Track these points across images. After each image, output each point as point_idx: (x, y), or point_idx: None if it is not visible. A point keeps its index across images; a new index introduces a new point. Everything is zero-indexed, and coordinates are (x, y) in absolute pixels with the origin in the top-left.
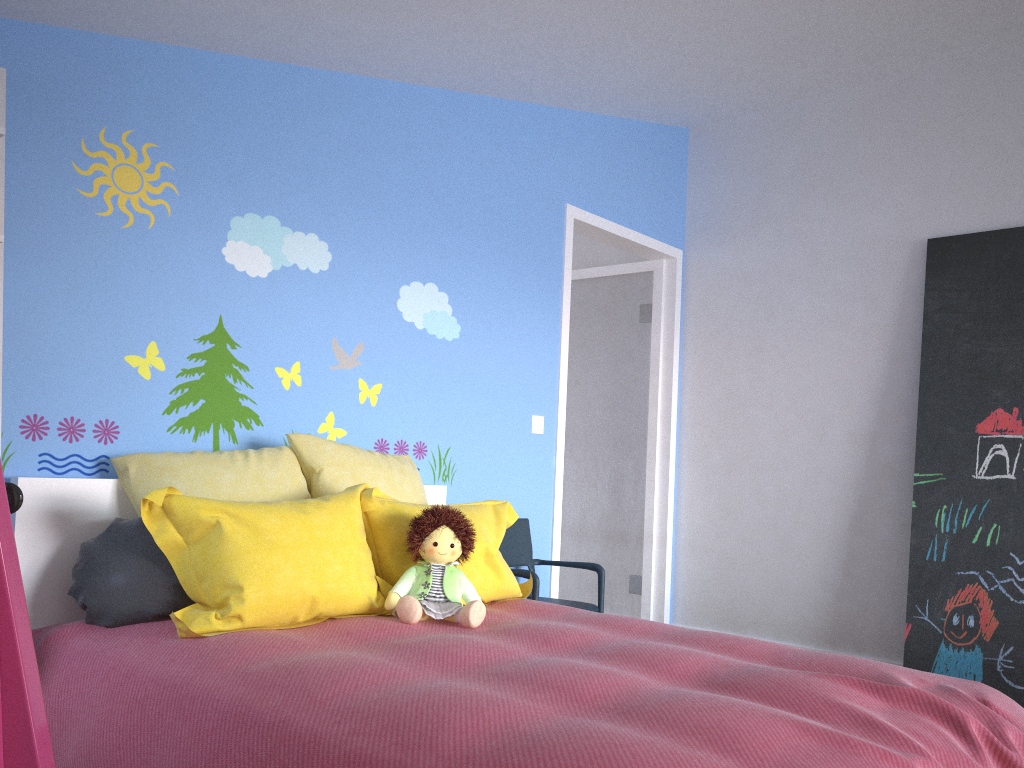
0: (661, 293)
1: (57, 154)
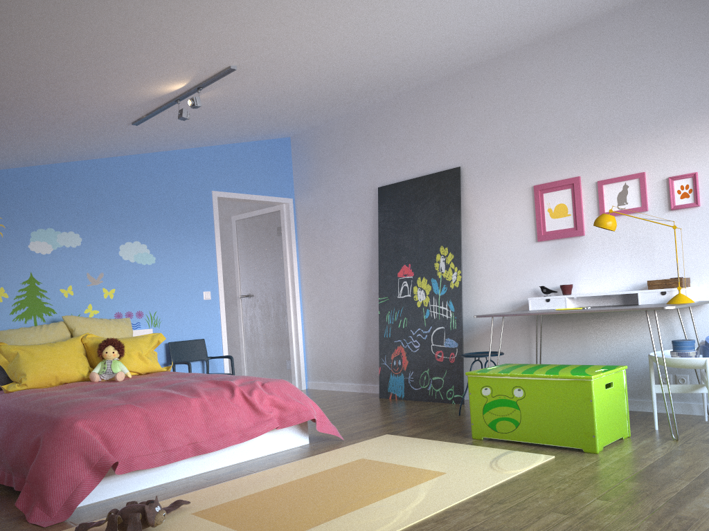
0: (284, 221)
1: None
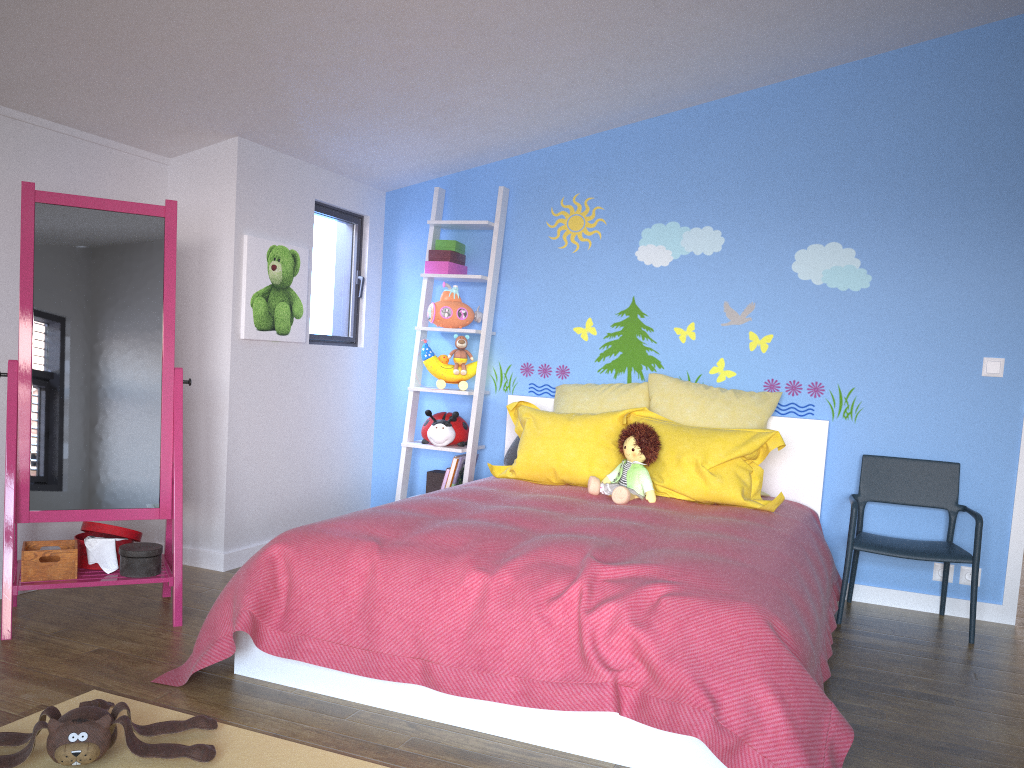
0: None
1: (538, 220)
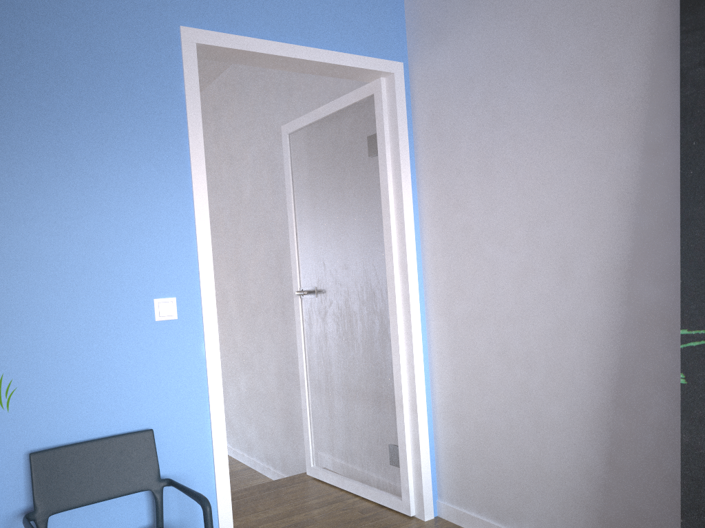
0: (383, 119)
1: None
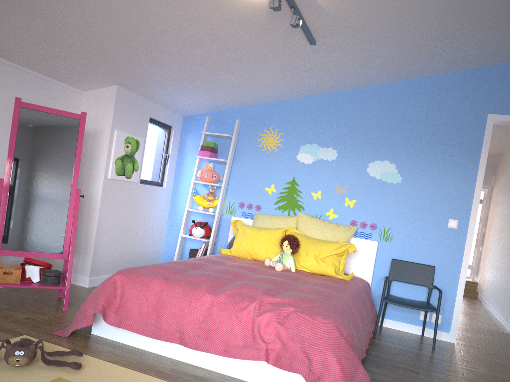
0: None
1: (253, 136)
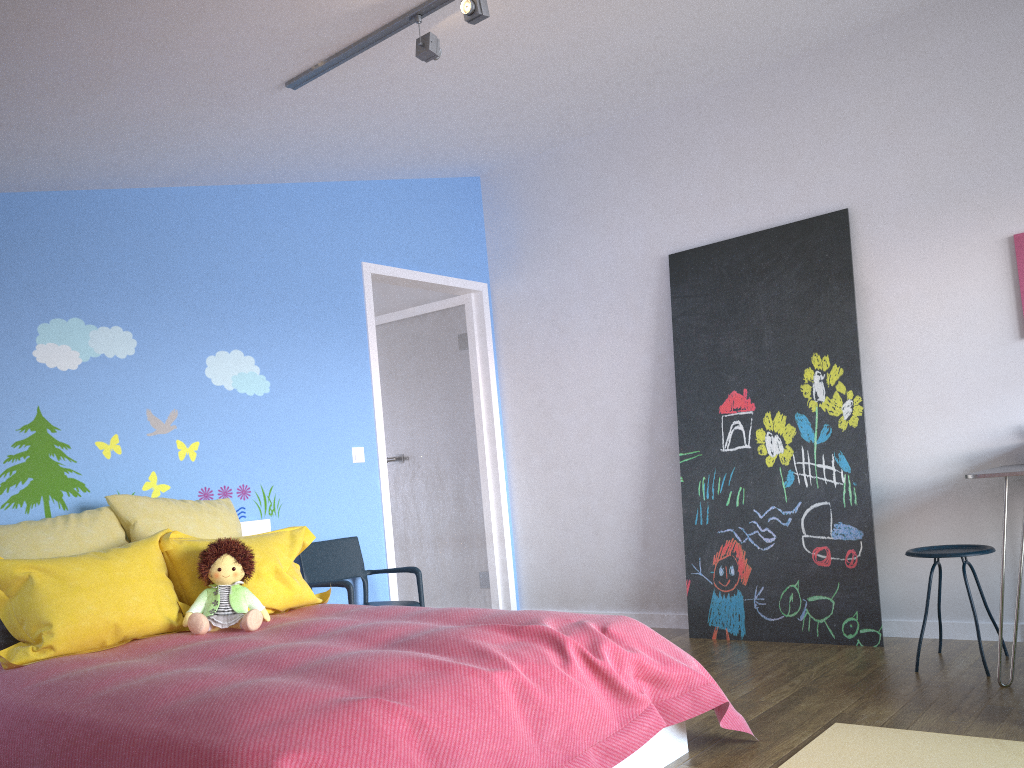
0: (473, 323)
1: None
